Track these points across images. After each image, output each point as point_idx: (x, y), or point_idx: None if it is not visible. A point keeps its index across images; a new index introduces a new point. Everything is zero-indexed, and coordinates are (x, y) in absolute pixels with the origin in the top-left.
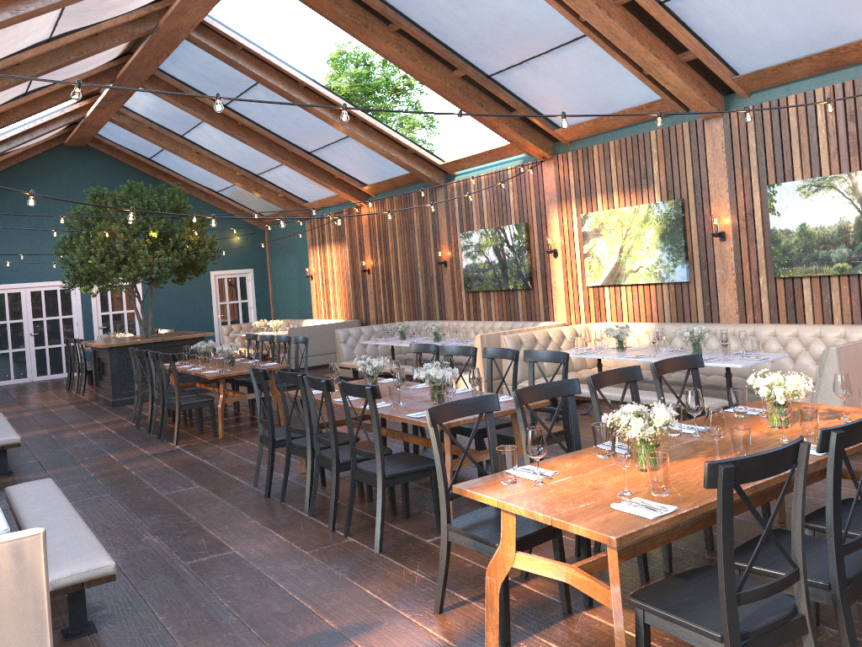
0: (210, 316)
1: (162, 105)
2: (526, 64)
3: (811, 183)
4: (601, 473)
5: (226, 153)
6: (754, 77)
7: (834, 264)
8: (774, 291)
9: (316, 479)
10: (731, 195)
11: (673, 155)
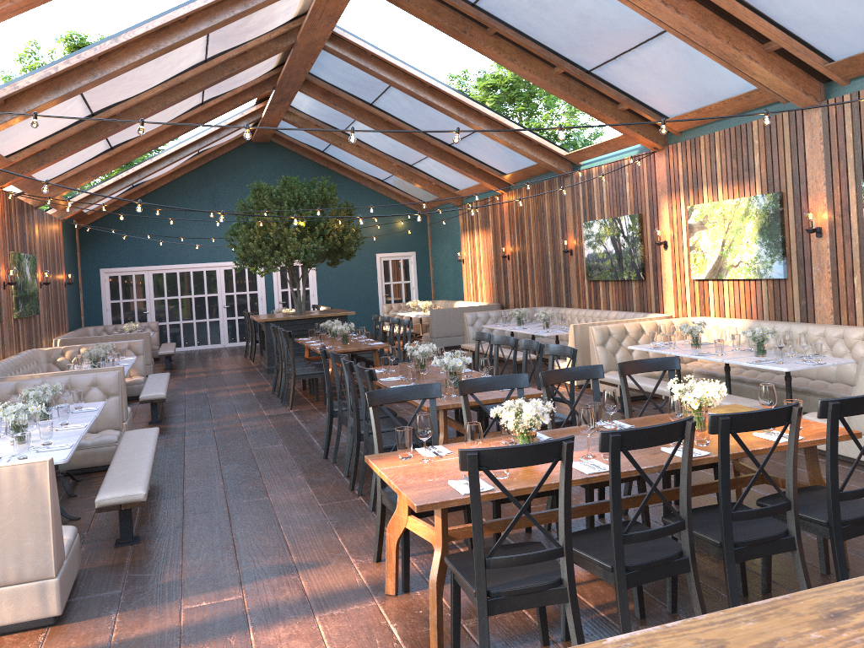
0: (376, 295)
1: (320, 106)
2: (620, 59)
3: None
4: None
5: (380, 146)
6: (847, 64)
7: None
8: None
9: (350, 446)
10: (828, 189)
11: (773, 146)
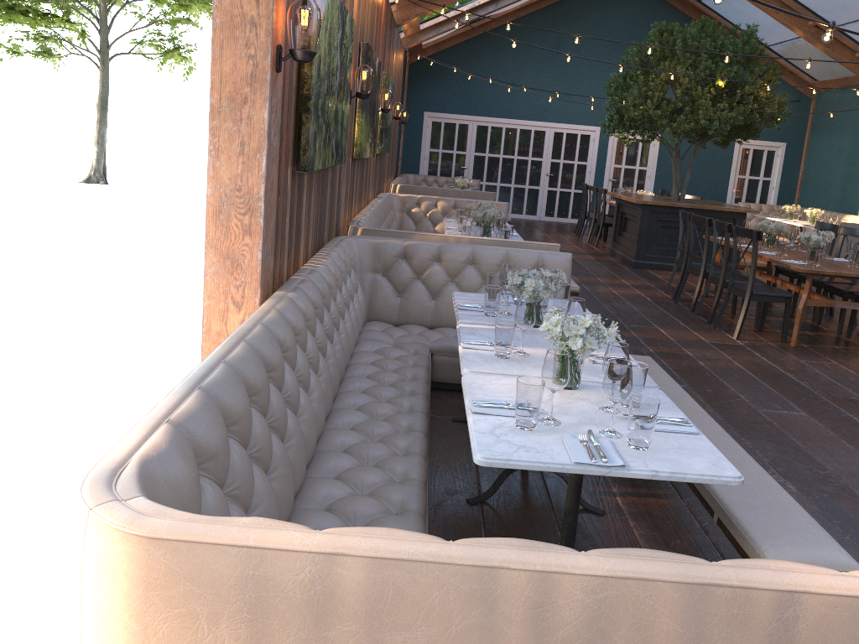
0: (724, 189)
1: None
2: None
3: None
4: None
5: None
6: None
7: None
8: None
9: None
10: None
11: None
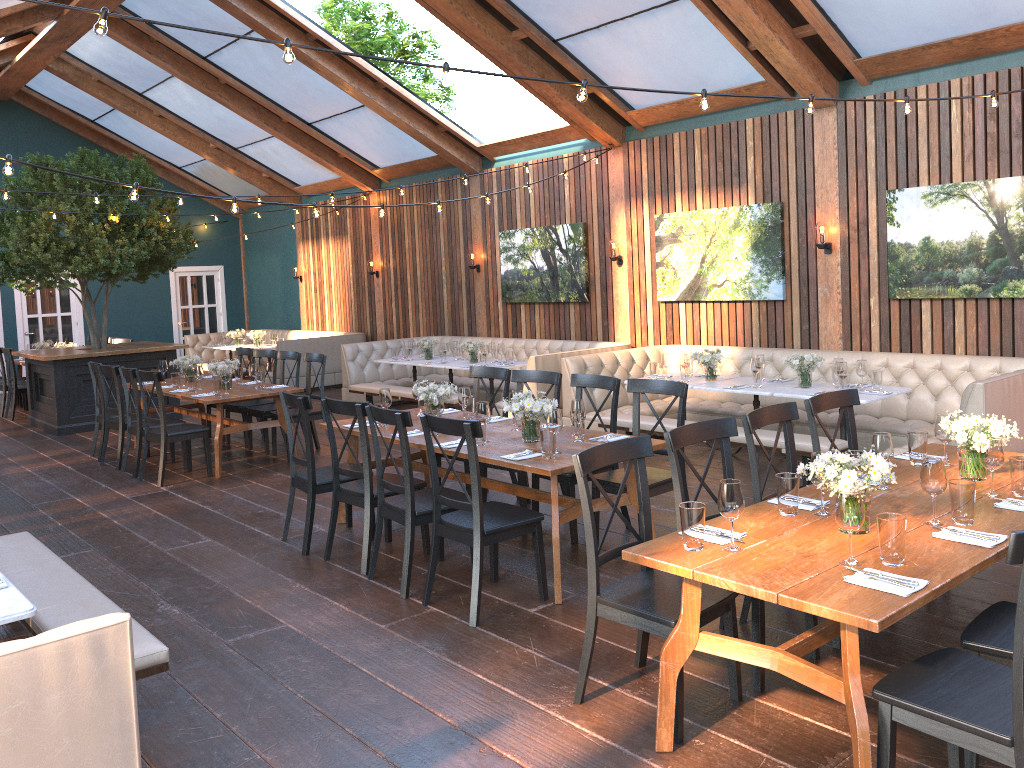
0: (169, 323)
1: (119, 53)
2: (605, 28)
3: (939, 190)
4: (800, 535)
5: (200, 119)
6: (880, 61)
7: (961, 285)
8: (886, 314)
9: (378, 534)
10: (842, 201)
11: (773, 149)
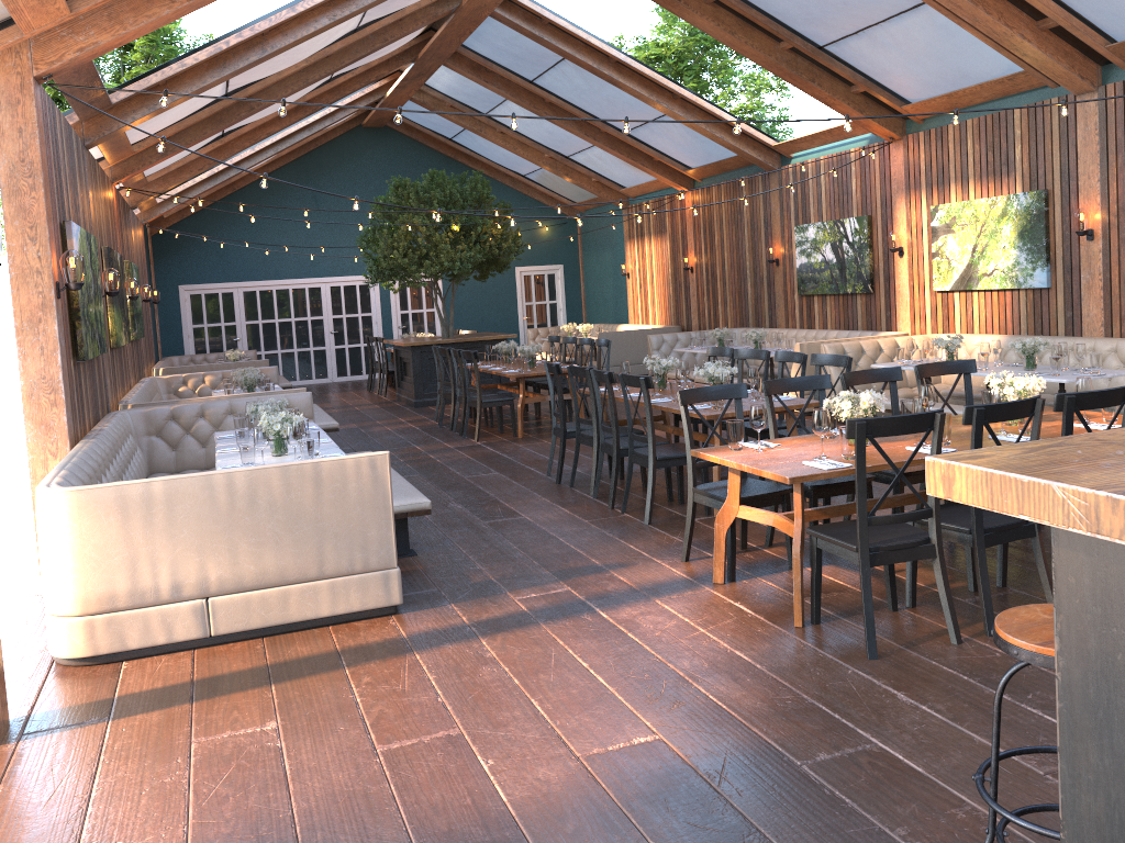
0: (515, 318)
1: (464, 83)
2: (862, 33)
3: None
4: (816, 446)
5: (533, 133)
6: None
7: None
8: None
9: (600, 465)
10: (1103, 186)
11: (1039, 137)
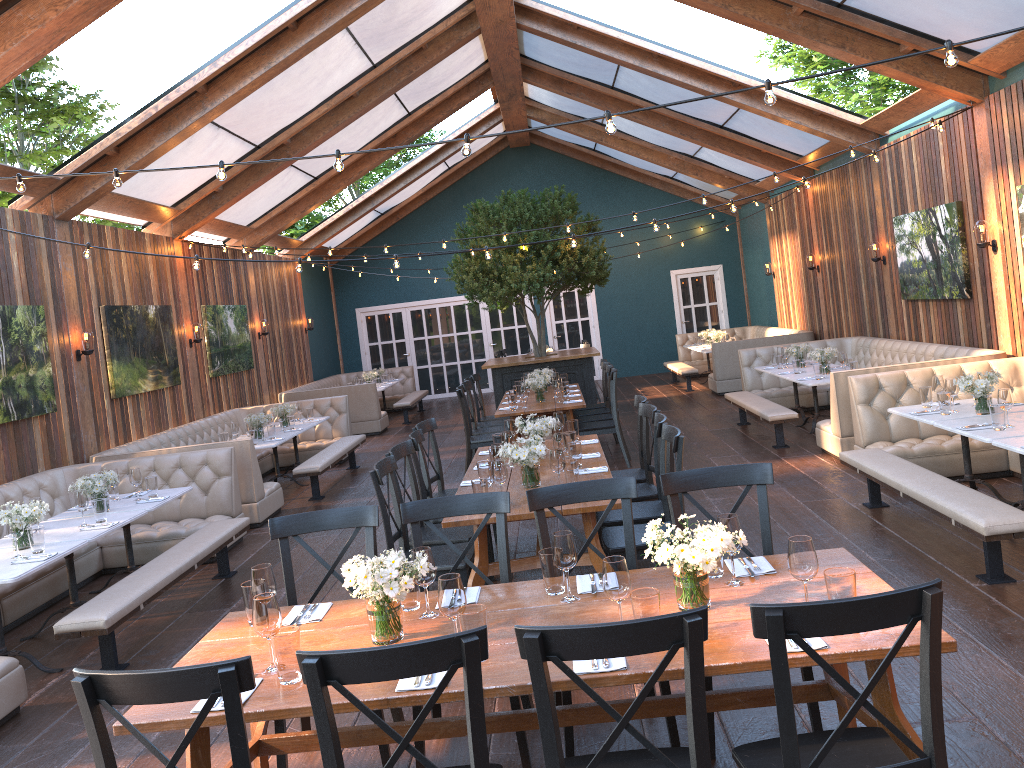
0: (672, 322)
1: (560, 96)
2: None
3: None
4: (344, 632)
5: (645, 137)
6: None
7: None
8: None
9: None
10: None
11: None
